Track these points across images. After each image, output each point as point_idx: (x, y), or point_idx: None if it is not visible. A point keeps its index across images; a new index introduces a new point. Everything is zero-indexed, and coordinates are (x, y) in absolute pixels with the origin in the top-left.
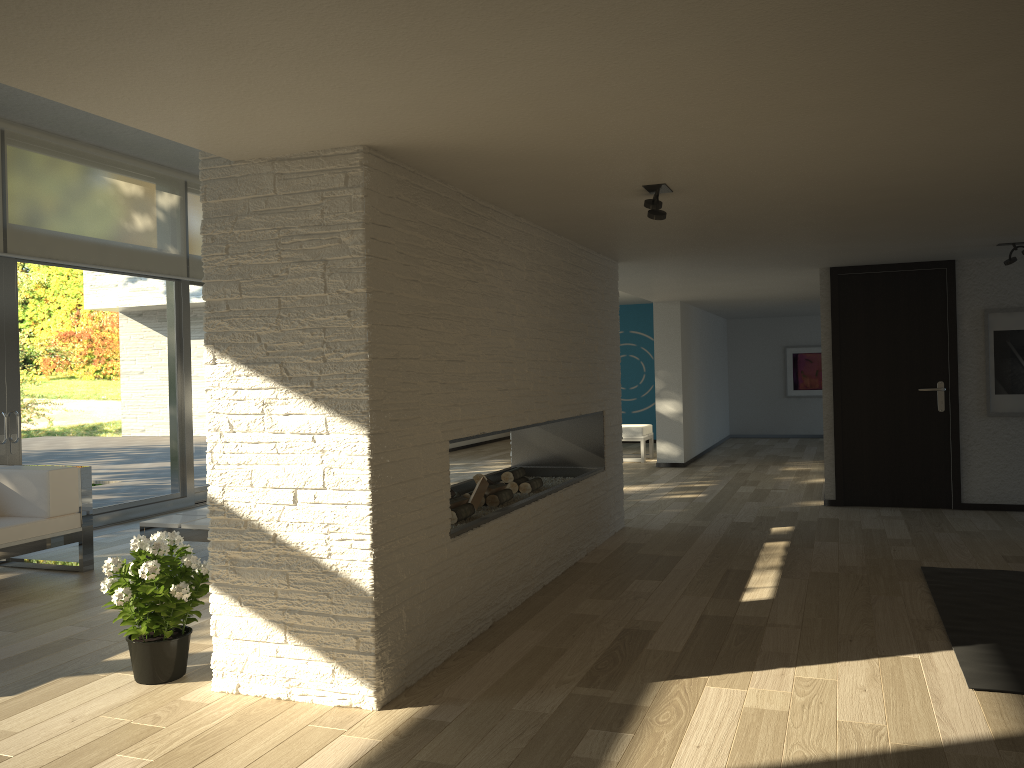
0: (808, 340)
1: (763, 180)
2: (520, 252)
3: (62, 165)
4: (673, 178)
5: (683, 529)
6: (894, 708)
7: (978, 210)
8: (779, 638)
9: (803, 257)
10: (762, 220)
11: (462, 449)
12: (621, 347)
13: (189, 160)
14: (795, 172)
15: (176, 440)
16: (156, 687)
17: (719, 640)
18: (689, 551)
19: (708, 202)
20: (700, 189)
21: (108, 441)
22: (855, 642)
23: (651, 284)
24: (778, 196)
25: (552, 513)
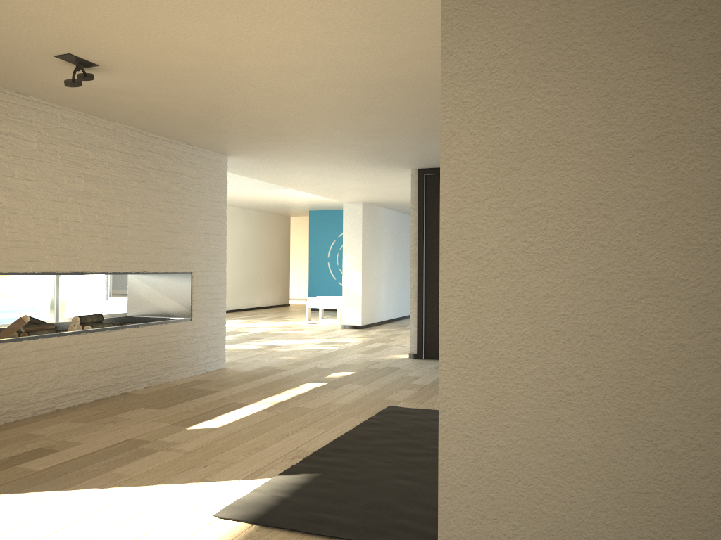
0: None
1: (155, 52)
2: (27, 125)
3: None
4: (64, 46)
5: (266, 371)
6: (109, 533)
7: (428, 102)
8: (150, 461)
9: (375, 156)
10: (255, 108)
11: (229, 312)
12: None
13: None
14: (164, 42)
15: None
16: None
17: (95, 461)
18: (233, 387)
19: (161, 82)
20: (120, 63)
21: None
22: (206, 468)
23: (305, 182)
24: (211, 76)
25: (78, 349)
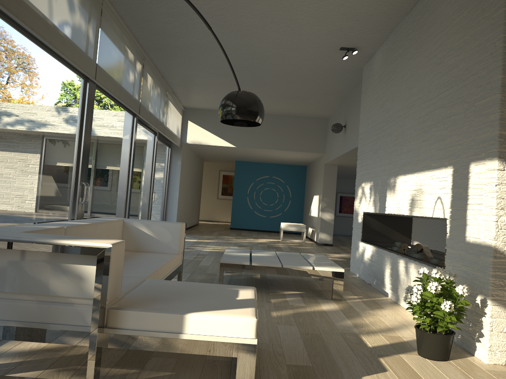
0: (347, 190)
1: None
2: None
3: (115, 32)
4: None
5: None
6: None
7: None
8: None
9: None
10: None
11: (188, 229)
12: (267, 184)
13: (162, 46)
14: None
15: (123, 211)
16: (451, 362)
17: None
18: None
19: None
20: None
21: (106, 208)
22: None
23: None
24: None
25: None
